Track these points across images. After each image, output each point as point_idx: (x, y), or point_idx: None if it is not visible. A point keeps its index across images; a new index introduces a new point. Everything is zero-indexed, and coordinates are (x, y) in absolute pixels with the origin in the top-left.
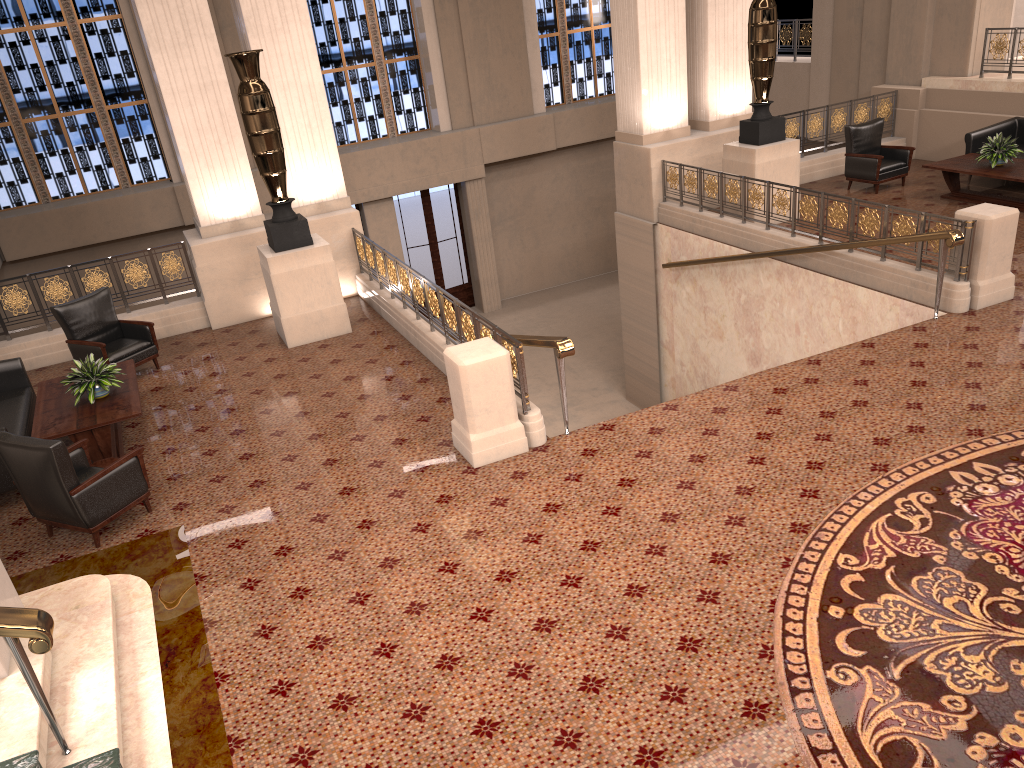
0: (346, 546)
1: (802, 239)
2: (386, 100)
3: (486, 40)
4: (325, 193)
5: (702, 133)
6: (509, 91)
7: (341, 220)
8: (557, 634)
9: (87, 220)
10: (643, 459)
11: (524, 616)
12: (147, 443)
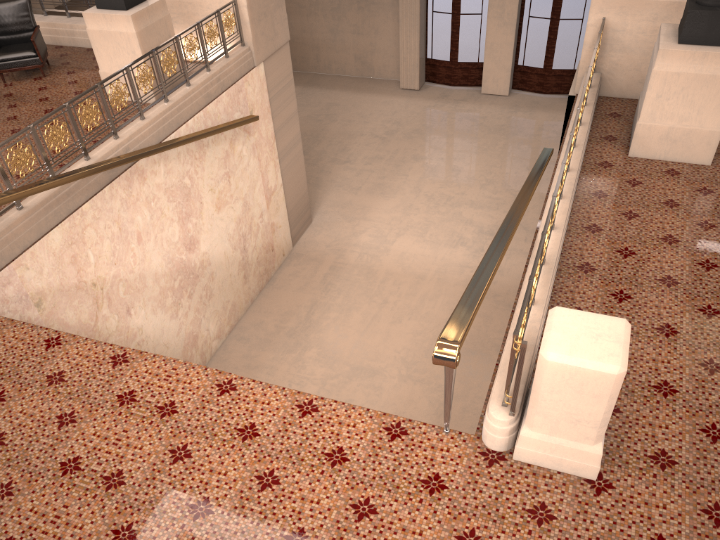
0: None
1: None
2: None
3: None
4: None
5: None
6: None
7: None
8: None
9: None
10: None
11: None
12: None
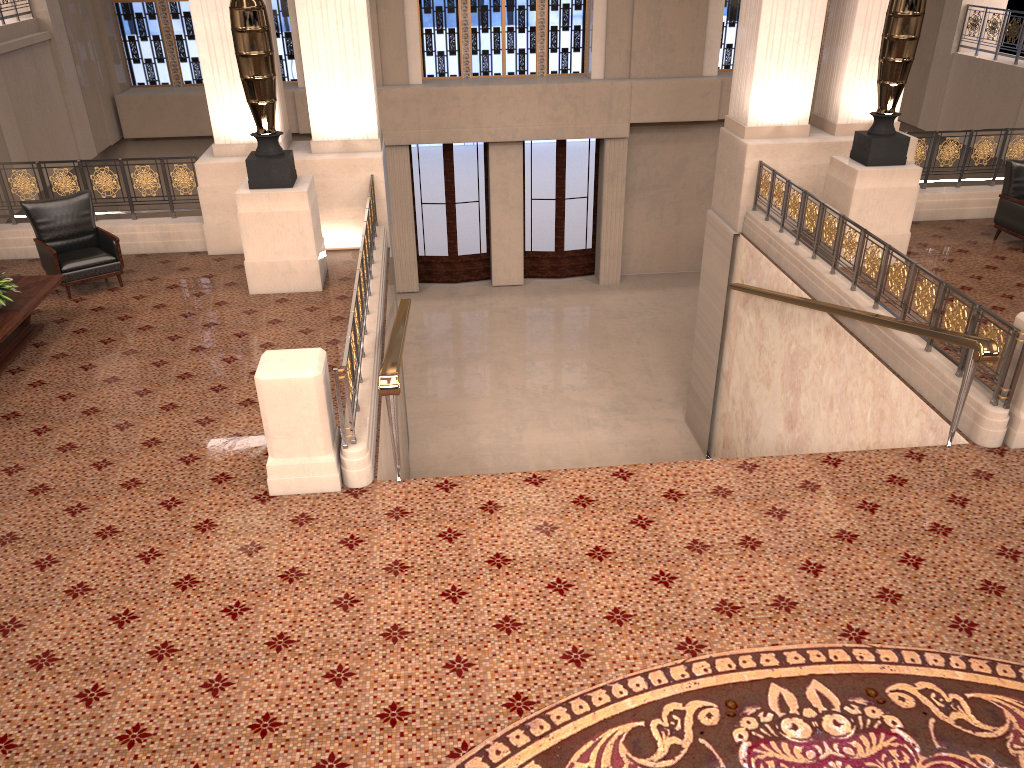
0: (63, 554)
1: (859, 296)
2: (541, 34)
3: None
4: (354, 131)
5: (824, 136)
6: (678, 45)
7: (361, 164)
8: (134, 754)
9: (205, 111)
10: (442, 542)
11: (128, 714)
12: (29, 369)
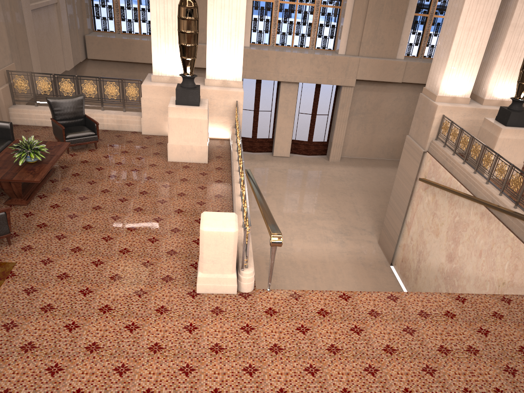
0: (81, 321)
1: (505, 199)
2: (314, 27)
3: (382, 8)
4: (229, 75)
5: (477, 105)
6: (385, 41)
7: (231, 94)
8: None
9: (133, 48)
10: (299, 333)
11: None
12: (49, 196)
